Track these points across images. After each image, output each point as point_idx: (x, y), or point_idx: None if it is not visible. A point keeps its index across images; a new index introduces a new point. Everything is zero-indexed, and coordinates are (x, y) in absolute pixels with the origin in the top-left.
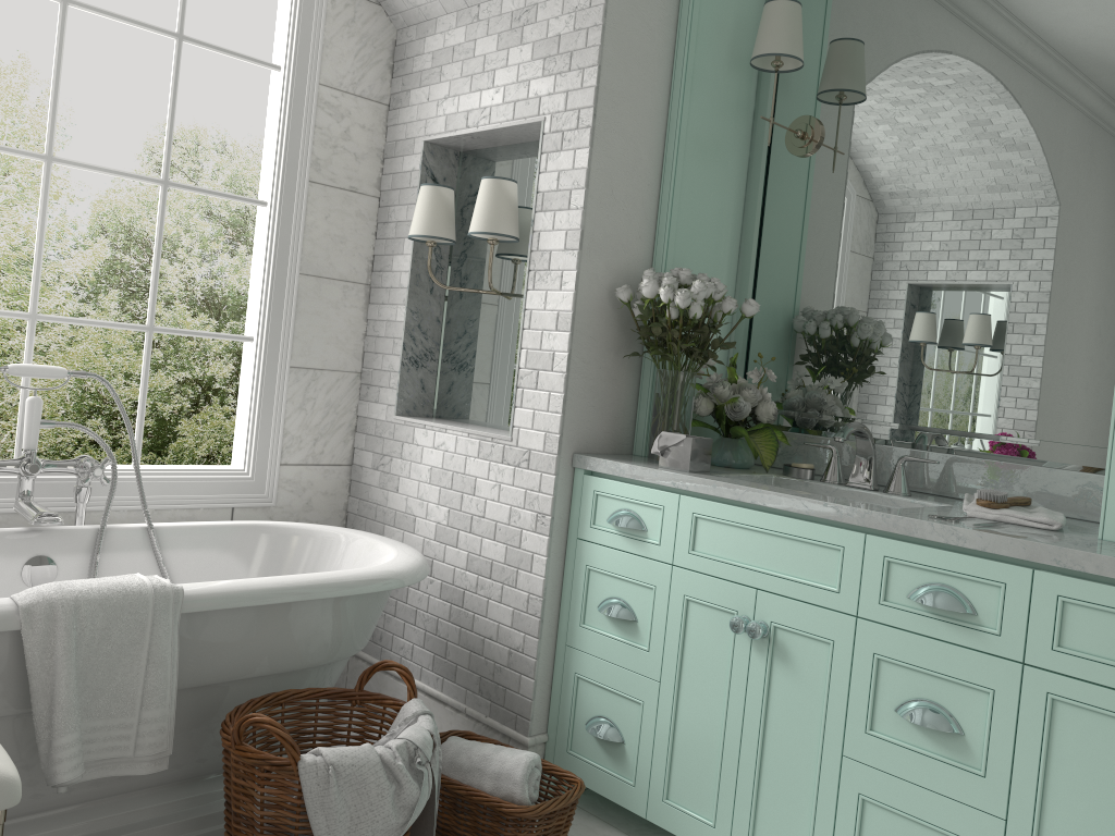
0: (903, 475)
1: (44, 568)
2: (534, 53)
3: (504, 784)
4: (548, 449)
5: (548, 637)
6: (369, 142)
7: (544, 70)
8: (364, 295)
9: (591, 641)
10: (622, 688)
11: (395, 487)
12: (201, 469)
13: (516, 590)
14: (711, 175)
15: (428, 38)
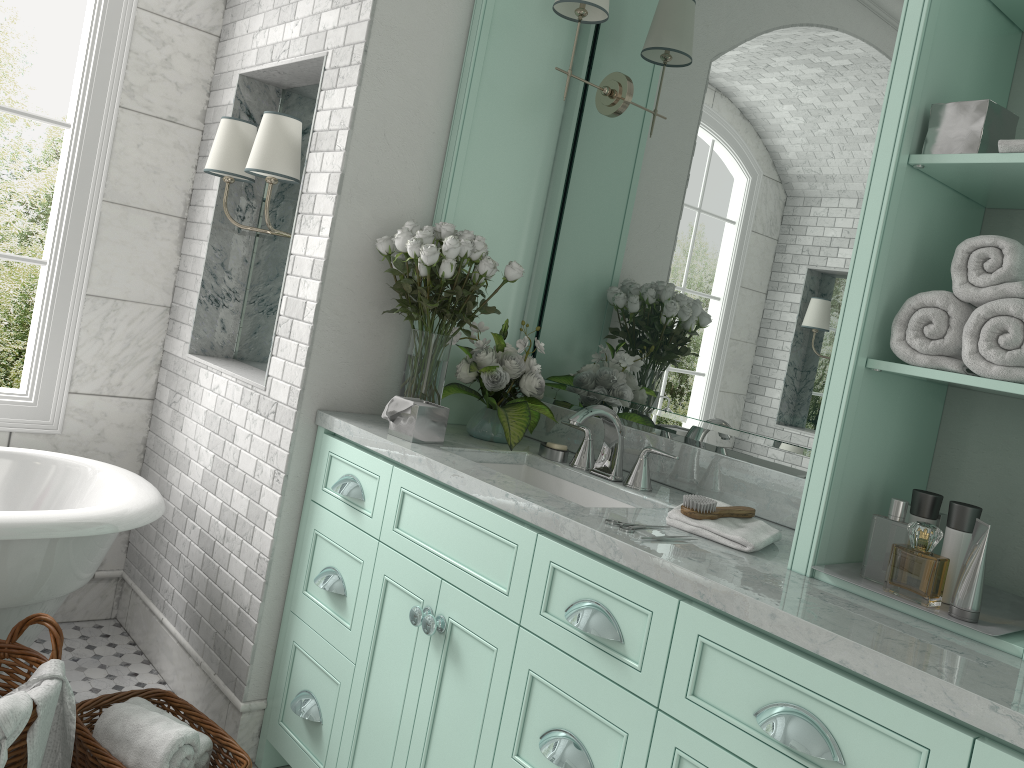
0: (644, 467)
1: None
2: None
3: (146, 761)
4: (290, 402)
5: (274, 600)
6: (194, 72)
7: (333, 2)
8: (179, 229)
9: (309, 610)
10: (326, 665)
11: (180, 426)
12: None
13: (251, 547)
14: (511, 129)
15: None
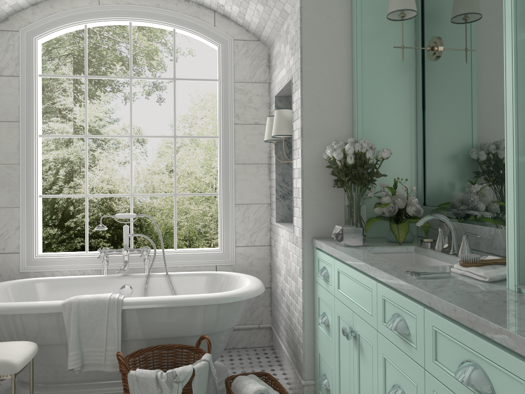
0: (465, 244)
1: (127, 289)
2: (289, 47)
3: None
4: (299, 236)
5: (309, 330)
6: (261, 101)
7: (291, 54)
8: (267, 169)
9: (320, 334)
10: (327, 360)
11: (277, 255)
12: (201, 250)
13: (297, 306)
14: (385, 83)
15: (273, 50)
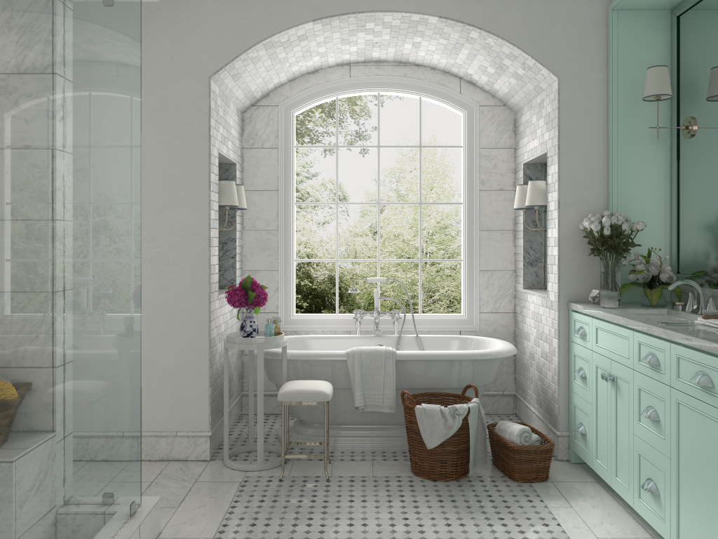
0: (711, 305)
1: None
2: (544, 121)
3: (511, 436)
4: (555, 300)
5: (563, 386)
6: (507, 166)
7: (546, 128)
8: (512, 235)
9: (576, 388)
10: (583, 409)
11: (524, 321)
12: (445, 315)
13: (552, 365)
14: (640, 158)
15: (521, 117)
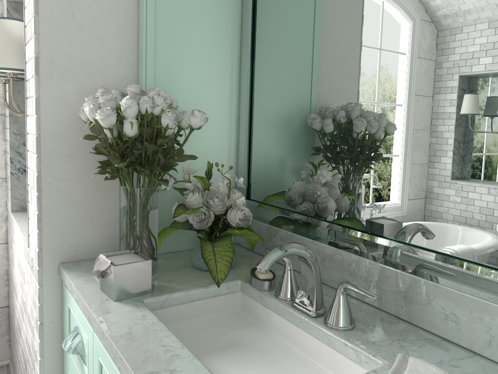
0: (342, 305)
1: None
2: None
3: None
4: (35, 261)
5: None
6: None
7: None
8: (0, 122)
9: None
10: None
11: (13, 265)
12: None
13: None
14: None
15: None
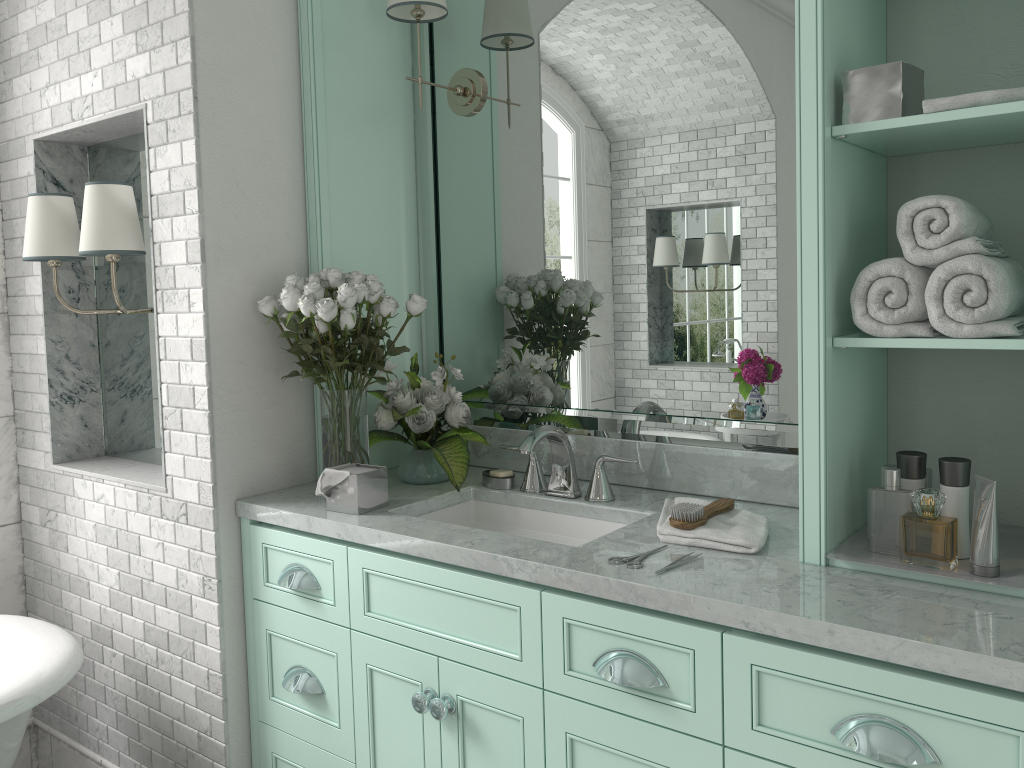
0: (603, 478)
1: None
2: (125, 26)
3: None
4: (203, 501)
5: (238, 714)
6: None
7: (138, 46)
8: (1, 326)
9: (283, 716)
10: None
11: (65, 546)
12: None
13: (195, 665)
14: (368, 148)
15: (20, 15)
